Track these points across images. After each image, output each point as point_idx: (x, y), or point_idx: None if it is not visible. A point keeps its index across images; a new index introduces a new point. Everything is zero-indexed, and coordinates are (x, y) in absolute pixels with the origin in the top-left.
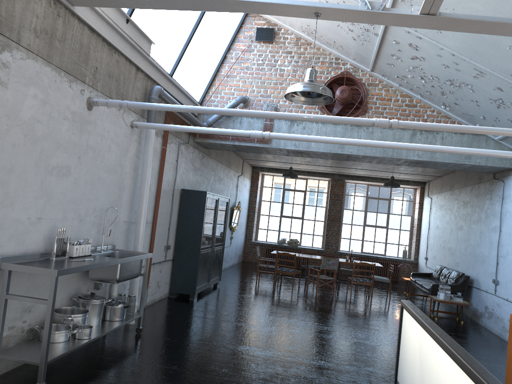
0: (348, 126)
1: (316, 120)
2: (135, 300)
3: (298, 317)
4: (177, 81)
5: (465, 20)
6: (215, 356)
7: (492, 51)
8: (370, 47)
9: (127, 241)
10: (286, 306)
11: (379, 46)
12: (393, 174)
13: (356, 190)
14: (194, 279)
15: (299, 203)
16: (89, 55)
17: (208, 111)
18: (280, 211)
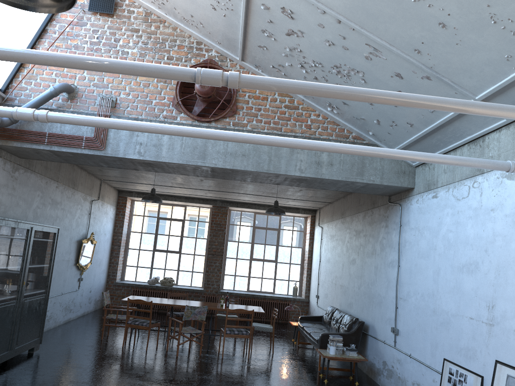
0: None
1: (85, 66)
2: None
3: None
4: None
5: None
6: None
7: (391, 9)
8: (235, 20)
9: None
10: (122, 382)
11: (245, 16)
12: (280, 200)
13: (242, 219)
14: None
15: (176, 234)
16: None
17: None
18: (153, 244)
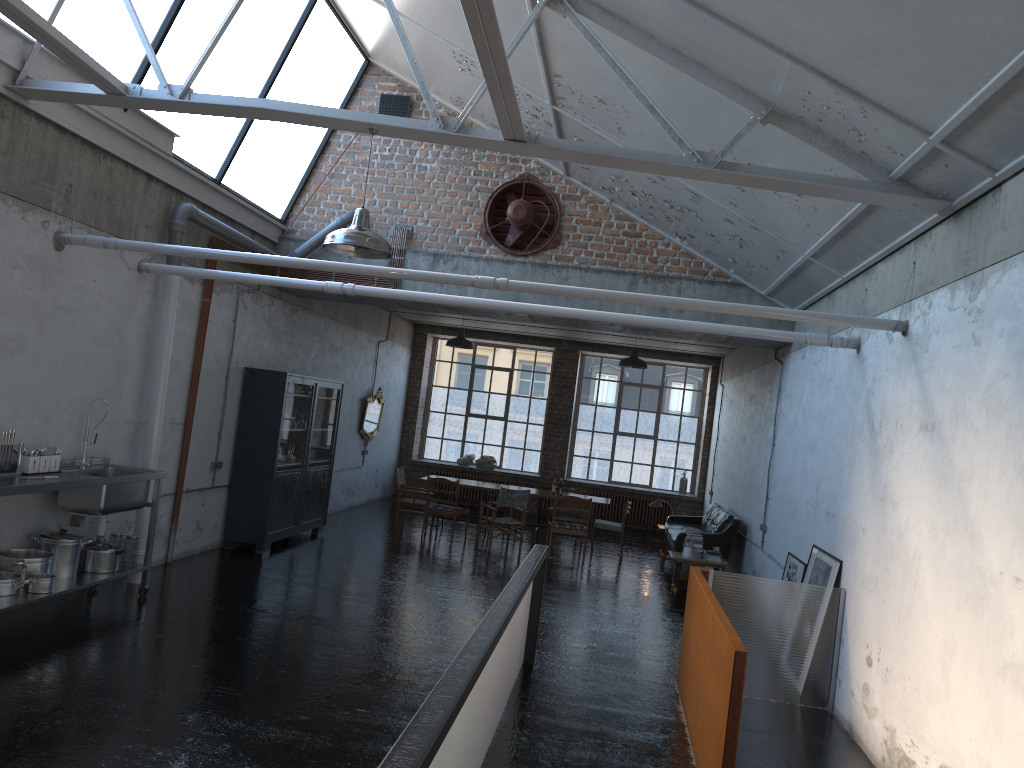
0: (527, 267)
1: (393, 276)
2: (138, 544)
3: (430, 582)
4: (232, 189)
5: (564, 150)
6: (251, 627)
7: None
8: None
9: (133, 452)
10: (421, 566)
11: None
12: (656, 342)
13: (602, 369)
14: (263, 519)
15: (500, 391)
16: (57, 167)
17: (236, 258)
18: (466, 406)
